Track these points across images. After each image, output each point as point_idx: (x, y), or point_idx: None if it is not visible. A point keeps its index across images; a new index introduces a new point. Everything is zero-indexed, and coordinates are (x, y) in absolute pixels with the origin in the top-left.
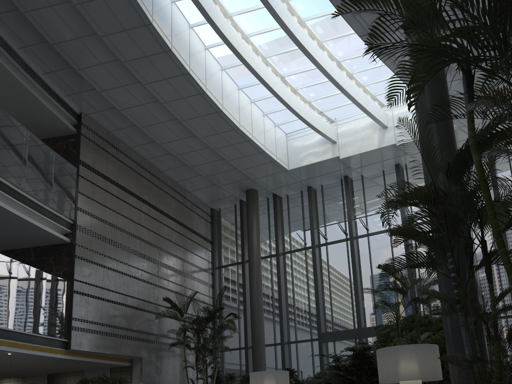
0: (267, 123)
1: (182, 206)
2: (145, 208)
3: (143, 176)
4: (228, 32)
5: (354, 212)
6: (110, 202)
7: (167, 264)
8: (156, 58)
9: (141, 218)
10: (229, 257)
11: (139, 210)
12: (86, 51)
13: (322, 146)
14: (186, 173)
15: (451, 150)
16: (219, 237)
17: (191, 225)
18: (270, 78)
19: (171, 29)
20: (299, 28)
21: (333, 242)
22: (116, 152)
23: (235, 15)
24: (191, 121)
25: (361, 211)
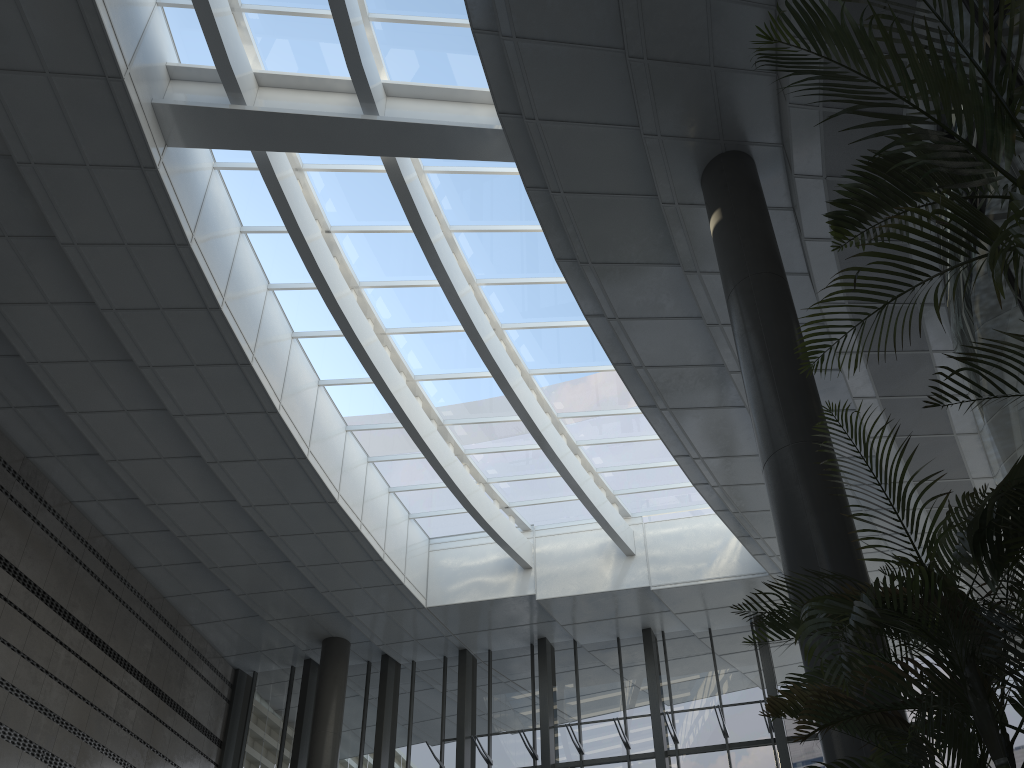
0: (395, 509)
1: (168, 652)
2: (72, 638)
3: (88, 568)
4: (349, 309)
5: (554, 712)
6: None
7: None
8: (182, 318)
9: (57, 658)
10: None
11: (55, 639)
12: (18, 268)
13: (502, 571)
14: (194, 580)
15: (856, 556)
16: (242, 734)
17: (180, 697)
18: (418, 416)
19: (230, 273)
20: (492, 335)
21: None
22: (34, 503)
23: (368, 286)
24: (231, 467)
25: (569, 712)
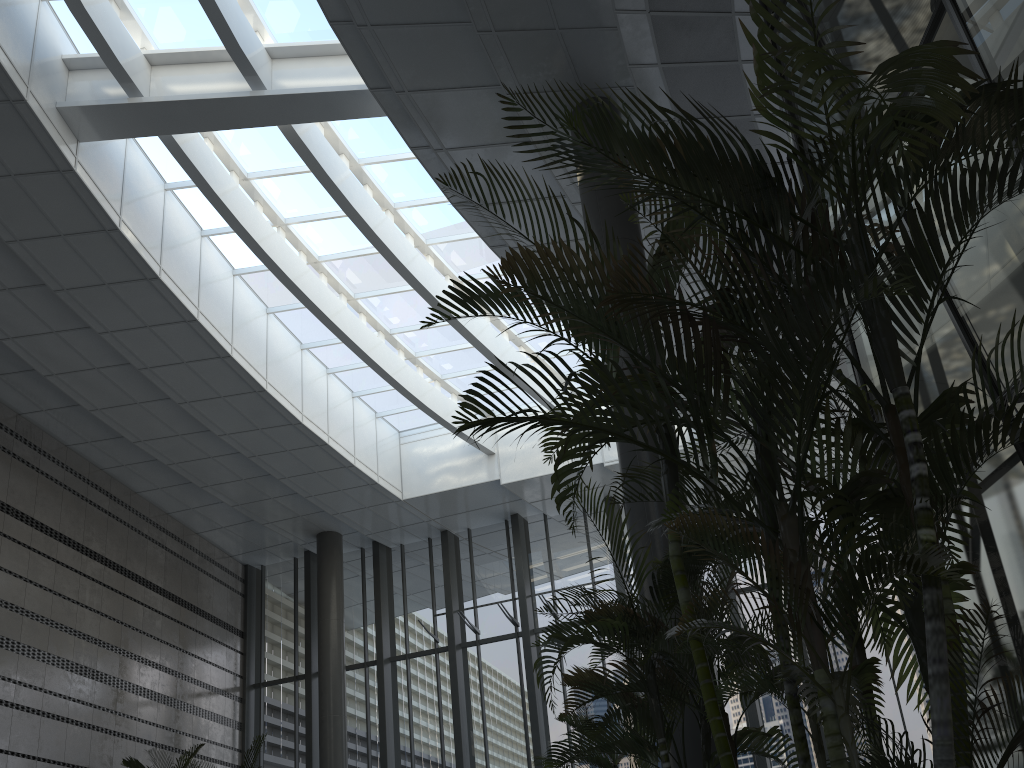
0: (361, 412)
1: (180, 562)
2: (93, 569)
3: (94, 503)
4: (278, 253)
5: (530, 582)
6: (10, 559)
7: (138, 685)
8: (127, 289)
9: (84, 589)
10: (280, 664)
11: (79, 572)
12: None
13: (468, 459)
14: (190, 497)
15: None
16: (260, 624)
17: (199, 601)
18: (363, 335)
19: (162, 238)
20: (417, 257)
21: (491, 639)
22: (34, 455)
23: (294, 222)
24: (200, 405)
25: (544, 581)
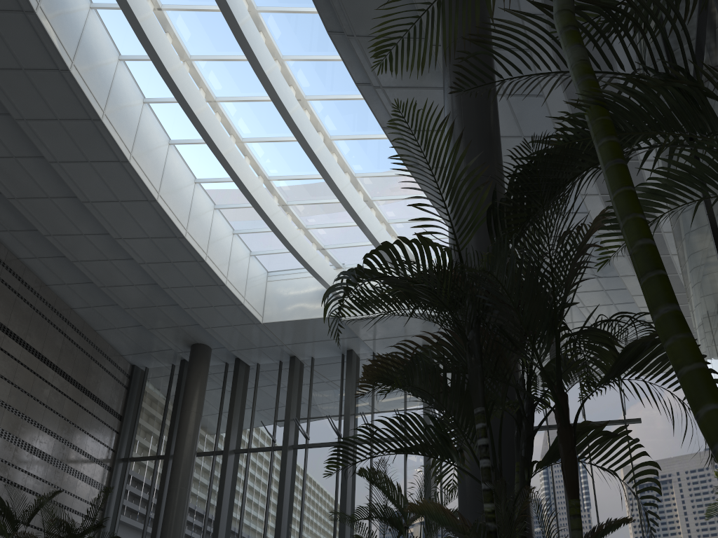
0: (238, 247)
1: (76, 349)
2: None
3: (6, 283)
4: (179, 77)
5: (355, 404)
6: None
7: (17, 437)
8: (41, 78)
9: None
10: (147, 445)
11: None
12: None
13: (319, 298)
14: (91, 296)
15: None
16: (136, 412)
17: (87, 383)
18: (244, 171)
19: (79, 42)
20: (295, 104)
21: (317, 444)
22: None
23: (197, 59)
24: (101, 206)
25: (366, 404)
